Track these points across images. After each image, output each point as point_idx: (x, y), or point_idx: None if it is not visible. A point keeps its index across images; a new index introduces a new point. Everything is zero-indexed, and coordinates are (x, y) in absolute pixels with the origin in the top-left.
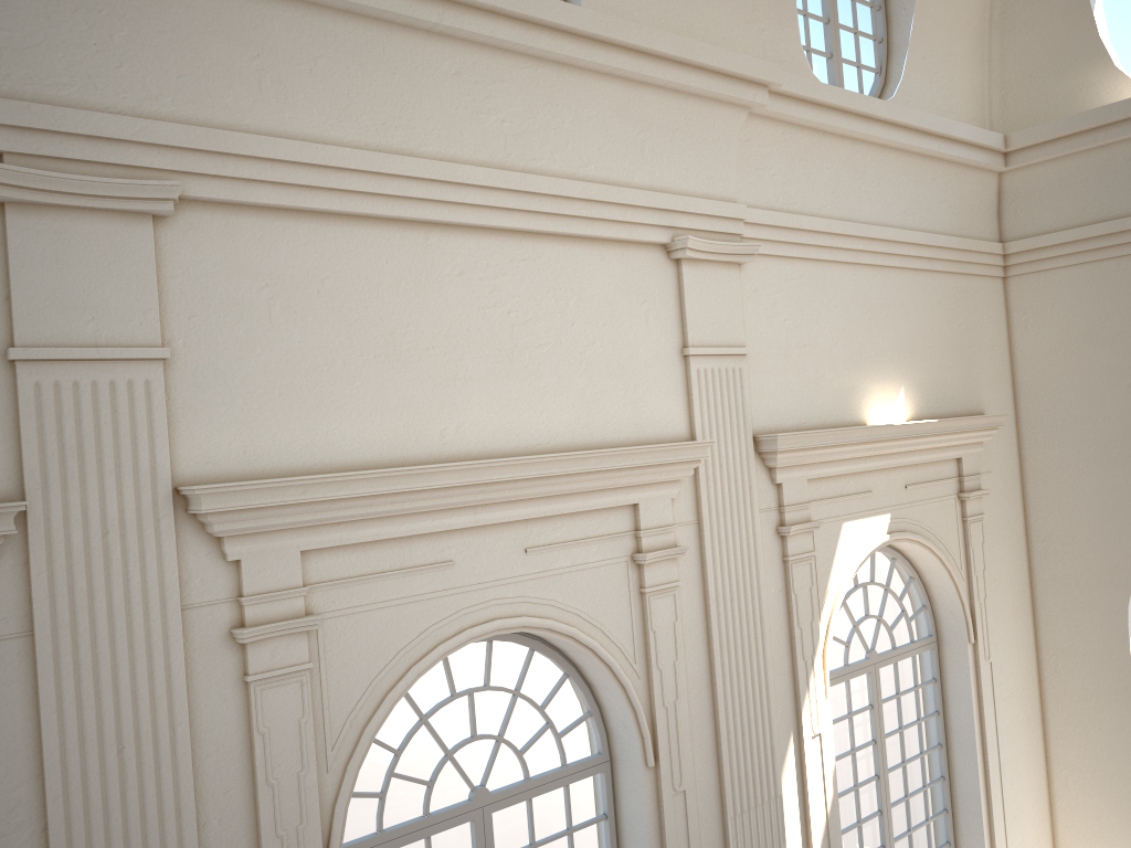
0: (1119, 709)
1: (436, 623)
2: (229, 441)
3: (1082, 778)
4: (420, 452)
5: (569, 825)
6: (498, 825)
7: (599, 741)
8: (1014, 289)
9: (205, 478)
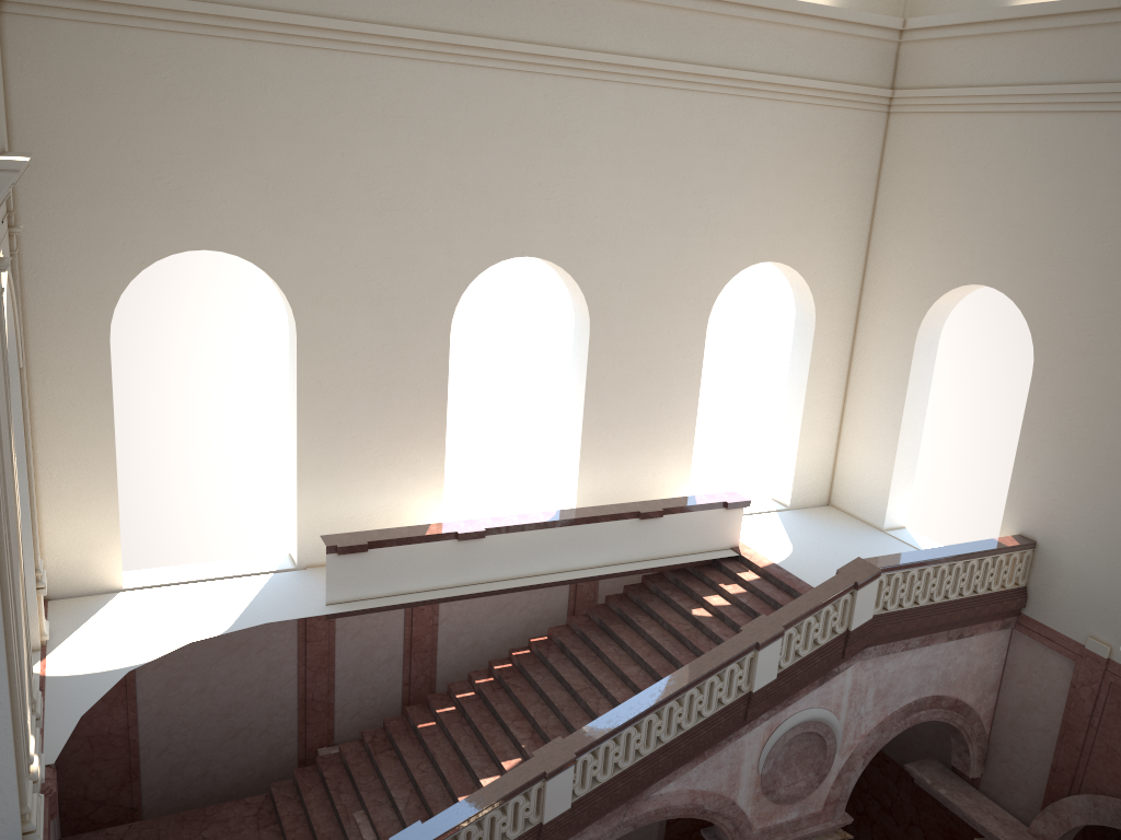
0: (100, 407)
1: None
2: None
3: (67, 470)
4: None
5: None
6: None
7: None
8: (10, 27)
9: None
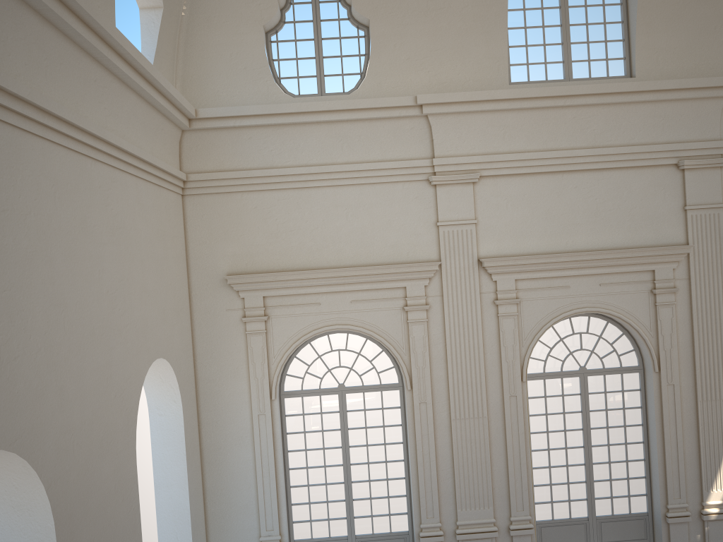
0: None
1: (562, 306)
2: (493, 246)
3: None
4: (557, 249)
5: (622, 388)
6: (593, 383)
7: (638, 361)
8: None
9: (487, 256)
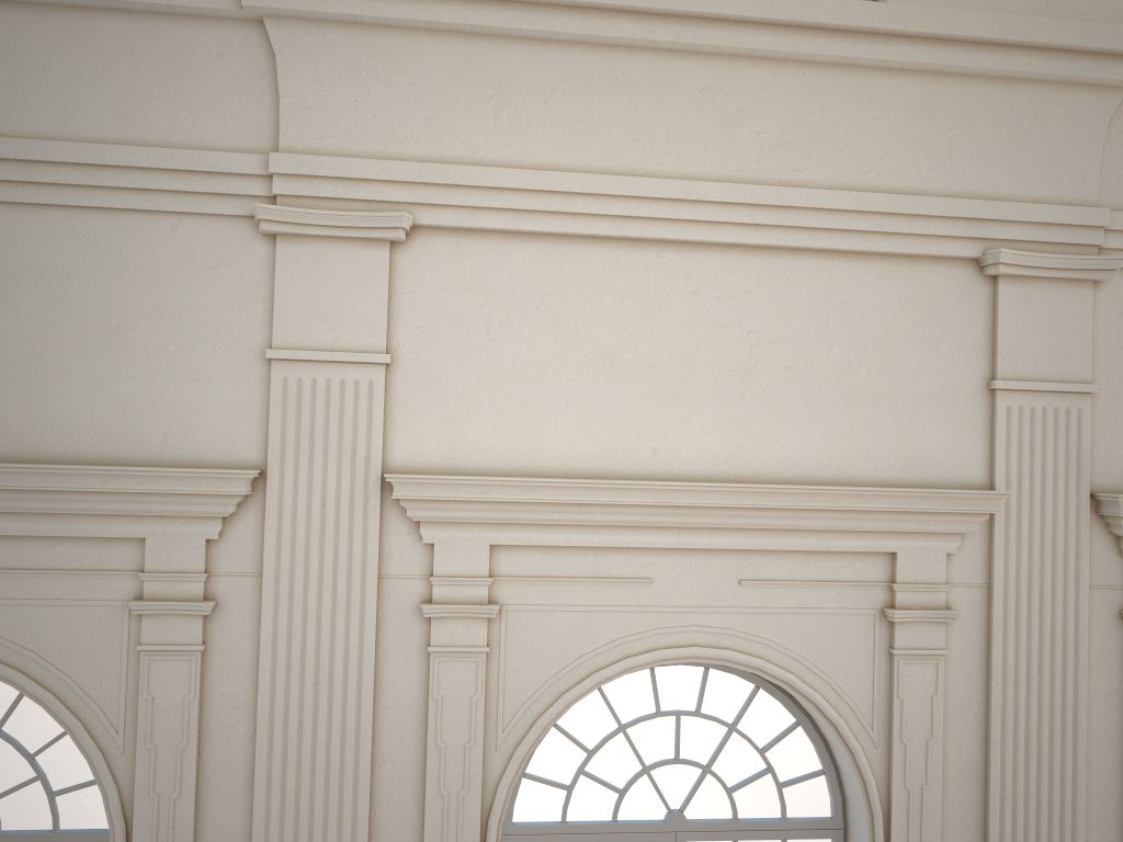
0: None
1: (625, 636)
2: (438, 438)
3: None
4: (627, 467)
5: None
6: None
7: (832, 804)
8: None
9: (413, 469)
